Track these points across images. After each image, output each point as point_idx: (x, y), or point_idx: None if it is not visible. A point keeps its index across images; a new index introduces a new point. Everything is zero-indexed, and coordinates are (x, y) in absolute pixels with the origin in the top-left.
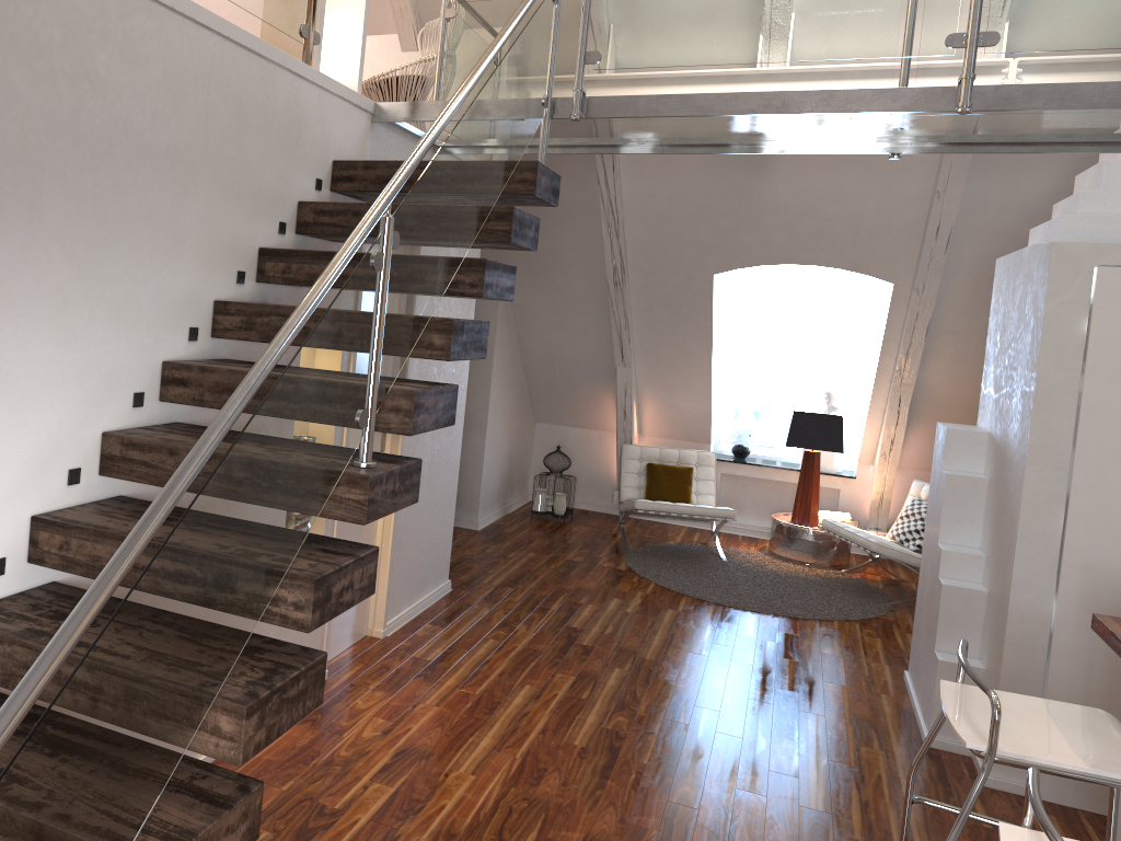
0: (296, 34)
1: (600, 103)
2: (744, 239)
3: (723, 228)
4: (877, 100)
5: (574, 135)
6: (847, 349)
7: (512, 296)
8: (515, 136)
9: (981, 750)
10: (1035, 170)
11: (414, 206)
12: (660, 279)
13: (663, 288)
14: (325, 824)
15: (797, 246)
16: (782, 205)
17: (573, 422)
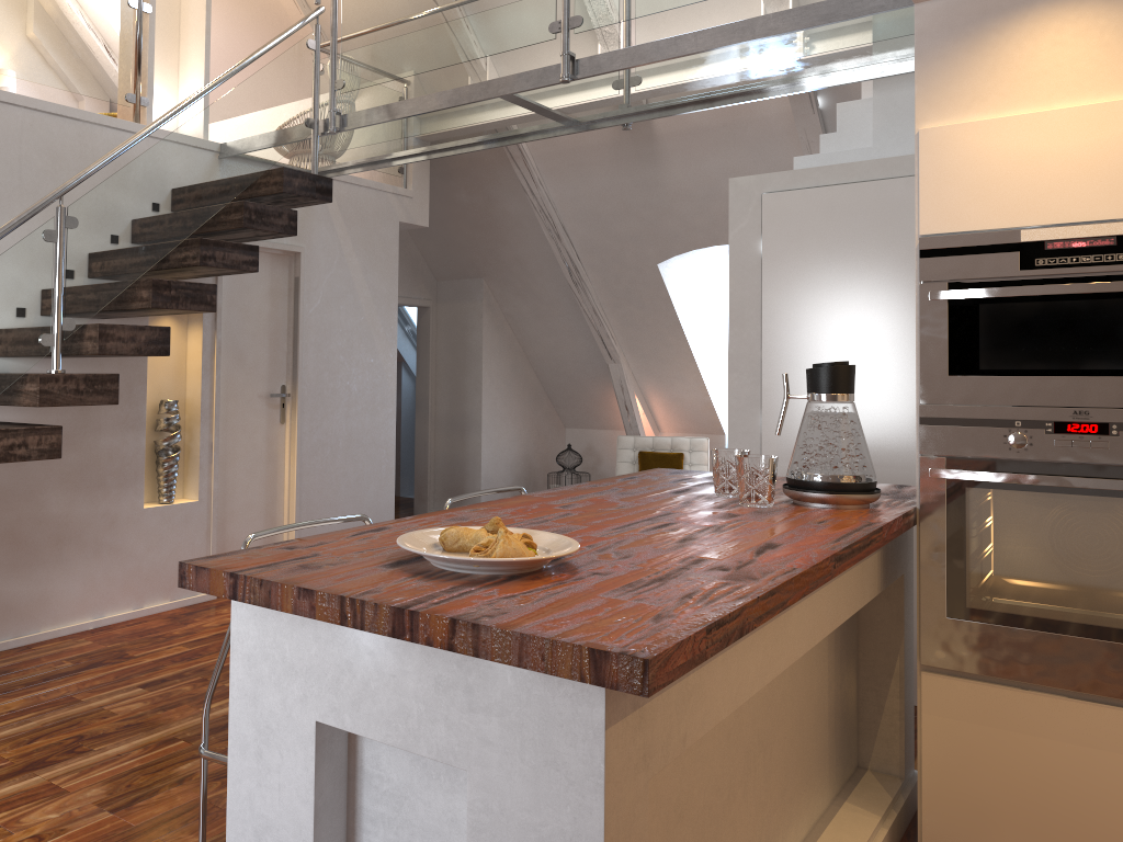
0: (121, 101)
1: (350, 118)
2: (669, 227)
3: (646, 219)
4: (517, 82)
5: (386, 148)
6: None
7: (256, 268)
8: (257, 150)
9: None
10: None
11: (98, 200)
12: (615, 275)
13: (621, 283)
14: (117, 661)
15: (716, 228)
16: (686, 190)
17: (597, 424)
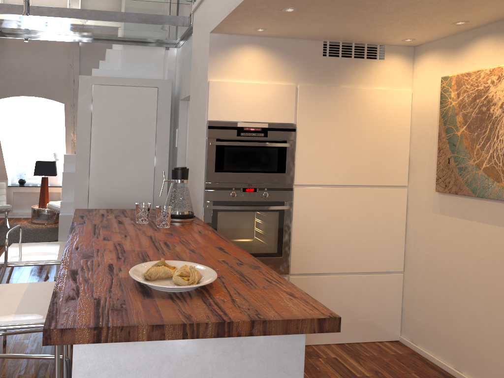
0: None
1: None
2: (2, 84)
3: None
4: None
5: None
6: (62, 135)
7: None
8: None
9: (3, 263)
10: (102, 57)
11: None
12: None
13: None
14: None
15: (25, 88)
16: (14, 69)
17: None
